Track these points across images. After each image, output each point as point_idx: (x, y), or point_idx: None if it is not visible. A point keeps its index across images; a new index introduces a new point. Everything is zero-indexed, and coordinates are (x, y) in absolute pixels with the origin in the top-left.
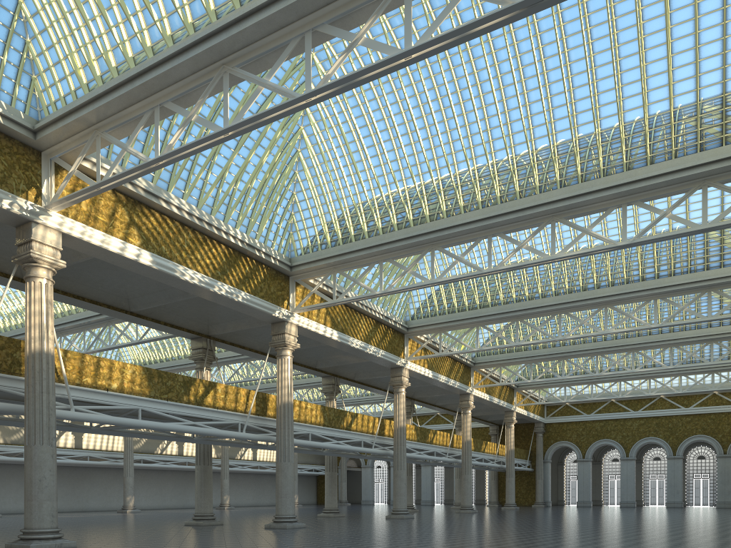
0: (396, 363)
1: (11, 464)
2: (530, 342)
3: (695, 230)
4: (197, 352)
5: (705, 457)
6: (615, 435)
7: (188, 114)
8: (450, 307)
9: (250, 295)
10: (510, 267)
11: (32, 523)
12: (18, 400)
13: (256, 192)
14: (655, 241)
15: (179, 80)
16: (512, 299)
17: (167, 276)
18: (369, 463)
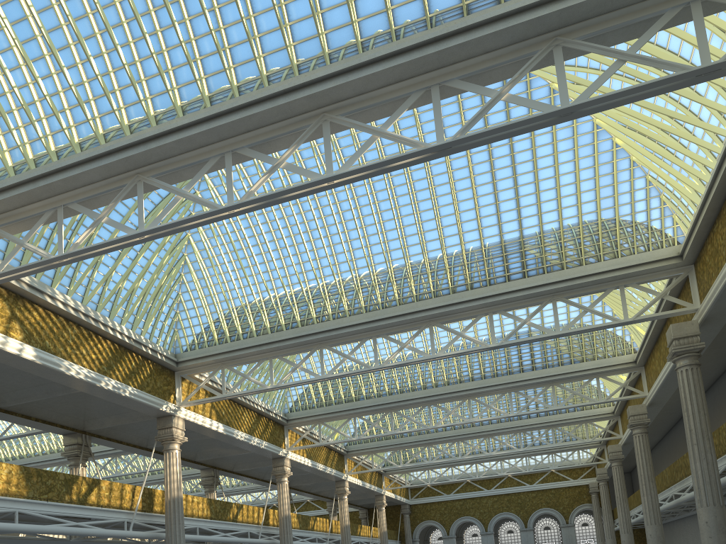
0: (278, 453)
1: None
2: (404, 431)
3: (551, 335)
4: (71, 448)
5: (550, 527)
6: (474, 512)
7: (98, 216)
8: (328, 400)
9: (137, 389)
10: (396, 365)
11: None
12: None
13: (143, 291)
14: (520, 344)
15: (88, 184)
16: (385, 392)
17: (51, 371)
18: None
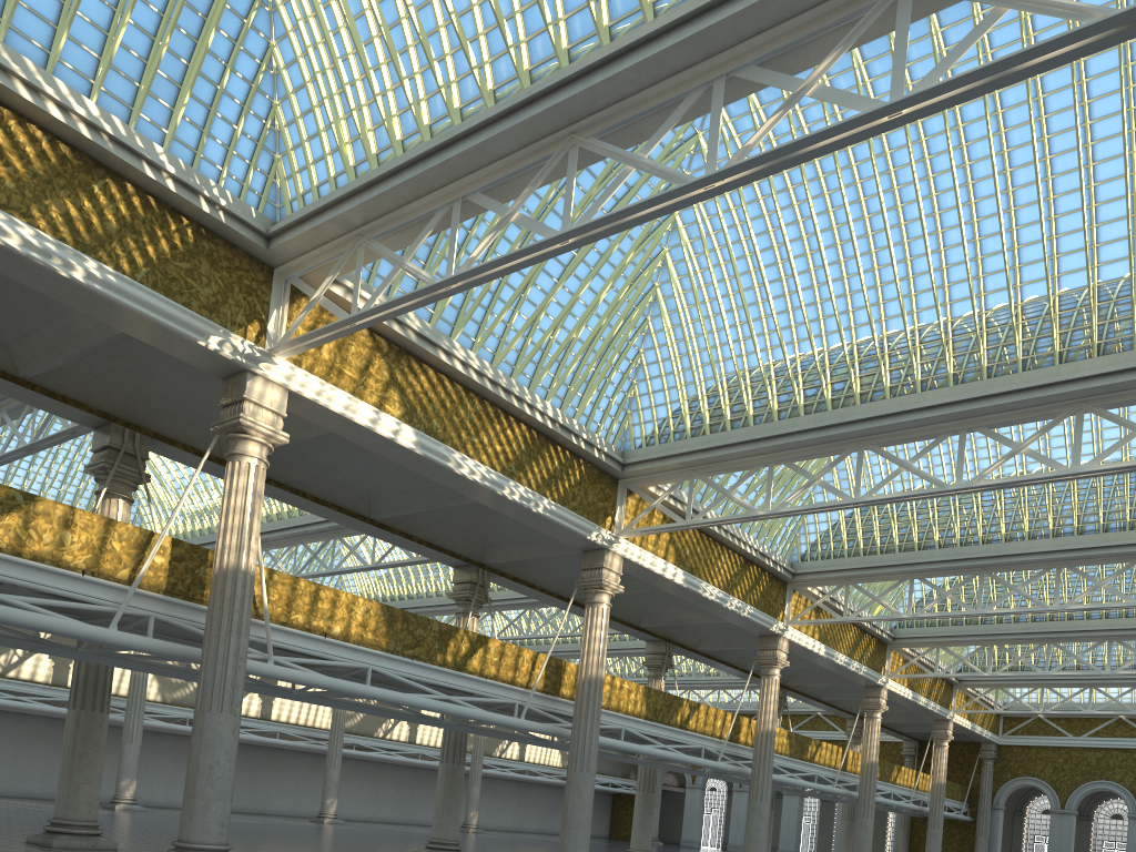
0: (770, 628)
1: (168, 733)
2: (1001, 611)
3: None
4: (461, 587)
5: None
6: (1122, 776)
7: (506, 211)
8: (868, 546)
9: (556, 504)
10: (996, 484)
11: (191, 833)
12: (193, 641)
13: (584, 346)
14: None
15: (498, 158)
16: (976, 538)
17: (435, 467)
18: (698, 782)
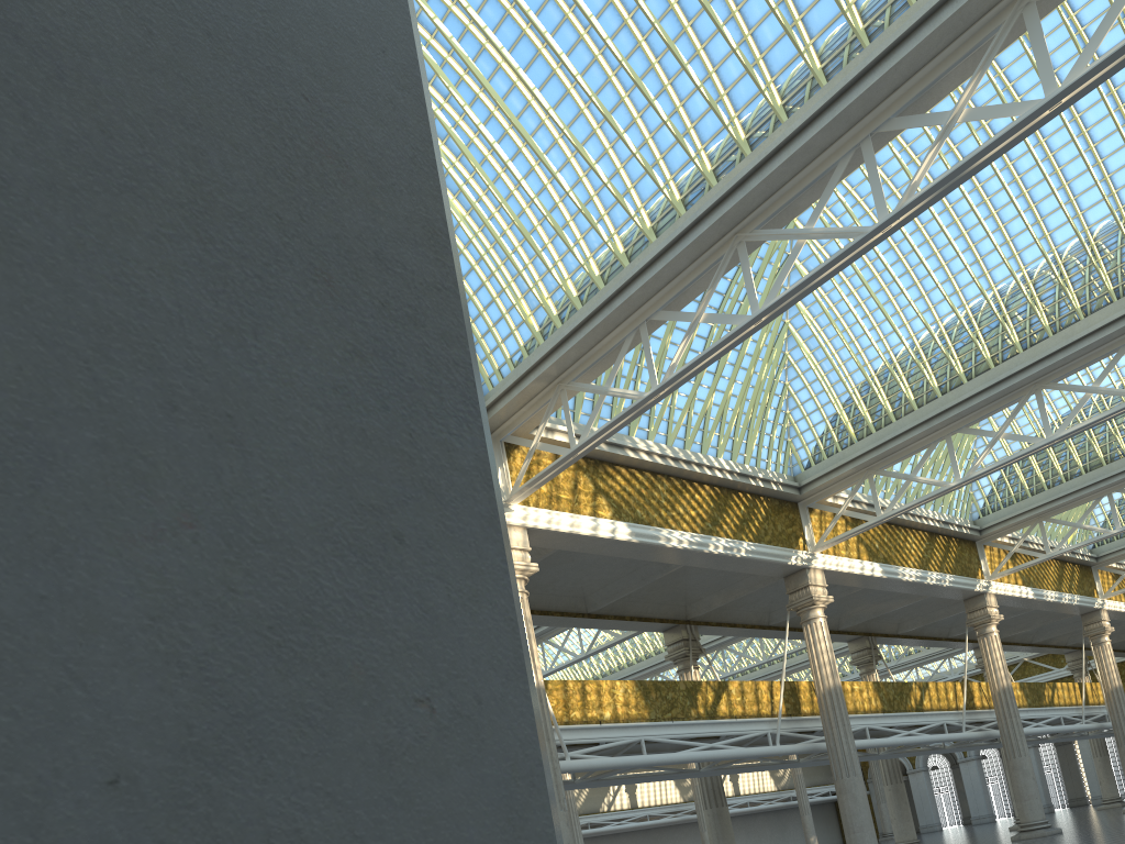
0: (974, 589)
1: None
2: None
3: None
4: (675, 647)
5: None
6: None
7: (694, 316)
8: (1050, 478)
9: (753, 543)
10: None
11: None
12: None
13: (739, 398)
14: None
15: (673, 277)
16: None
17: (648, 548)
18: (919, 764)
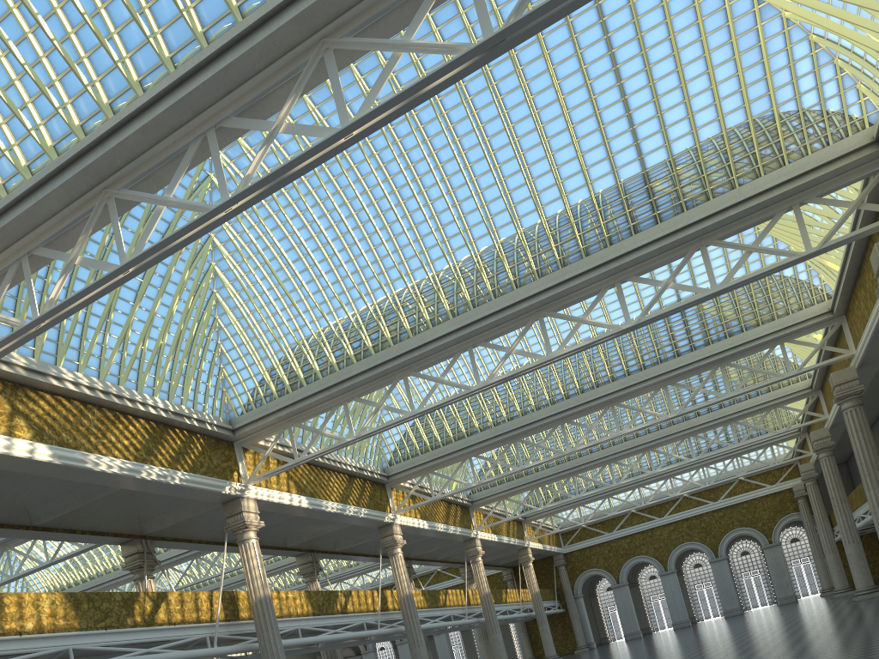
0: (384, 520)
1: None
2: (536, 463)
3: (706, 296)
4: (132, 558)
5: (749, 551)
6: (647, 549)
7: (69, 257)
8: (433, 442)
9: (189, 473)
10: (504, 378)
11: None
12: None
13: (172, 348)
14: (664, 316)
15: (49, 217)
16: (503, 418)
17: (76, 470)
18: (370, 647)
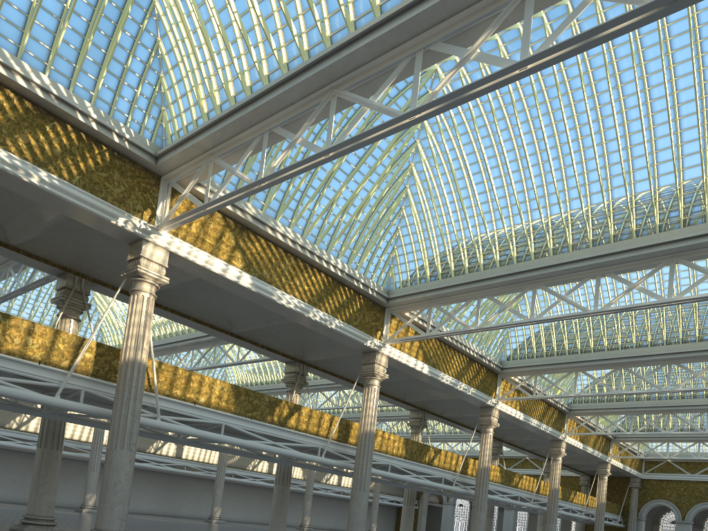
0: (486, 402)
1: None
2: (633, 392)
3: None
4: (289, 375)
5: None
6: None
7: (294, 137)
8: (549, 350)
9: (343, 323)
10: (619, 309)
11: (102, 524)
12: None
13: (361, 224)
14: None
15: (289, 105)
16: (617, 345)
17: (264, 299)
18: (451, 500)
